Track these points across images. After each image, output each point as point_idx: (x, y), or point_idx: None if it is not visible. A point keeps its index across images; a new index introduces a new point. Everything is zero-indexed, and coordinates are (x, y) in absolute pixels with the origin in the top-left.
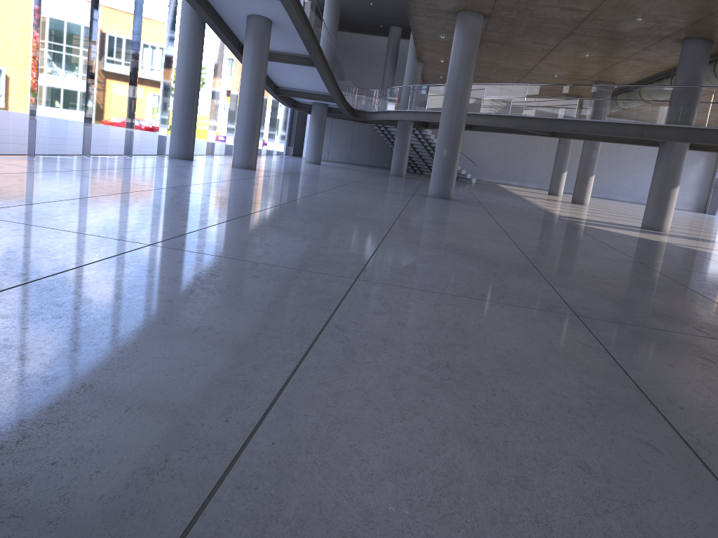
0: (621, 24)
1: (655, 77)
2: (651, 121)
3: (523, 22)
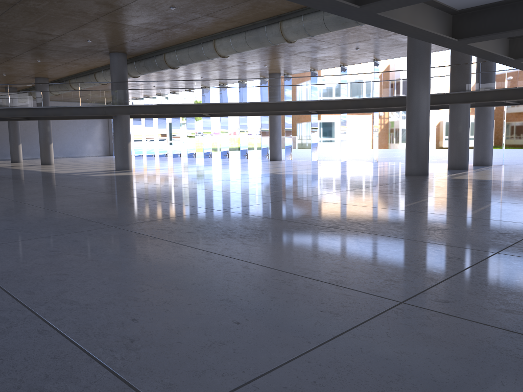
0: (75, 43)
1: (80, 73)
2: (109, 104)
3: (0, 40)
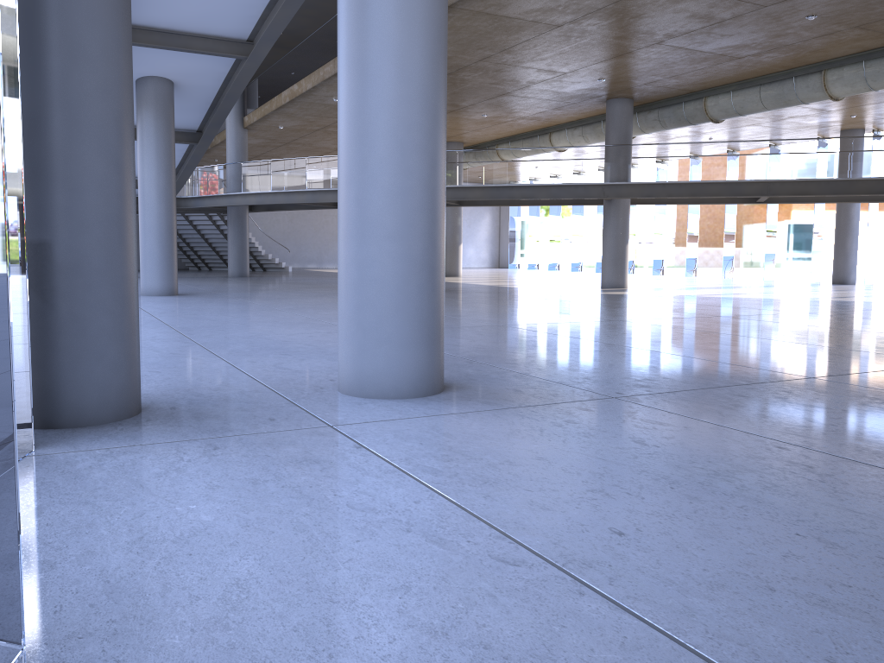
0: (574, 85)
1: (521, 135)
2: (612, 180)
3: (469, 83)
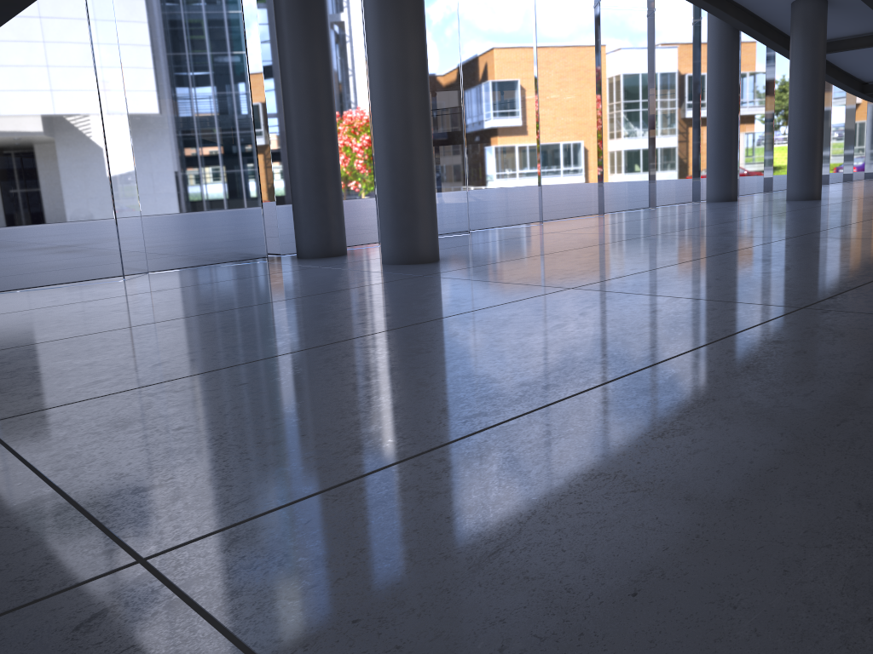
0: None
1: None
2: None
3: None
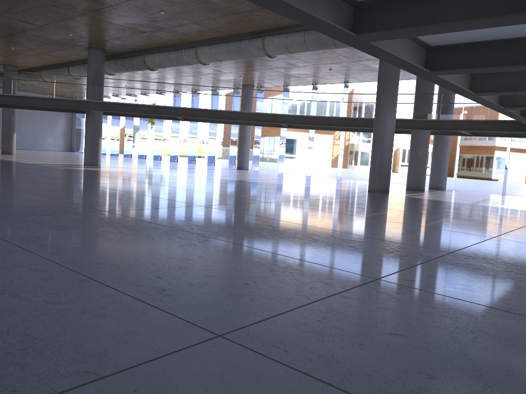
0: (56, 35)
1: (53, 65)
2: (84, 98)
3: None
